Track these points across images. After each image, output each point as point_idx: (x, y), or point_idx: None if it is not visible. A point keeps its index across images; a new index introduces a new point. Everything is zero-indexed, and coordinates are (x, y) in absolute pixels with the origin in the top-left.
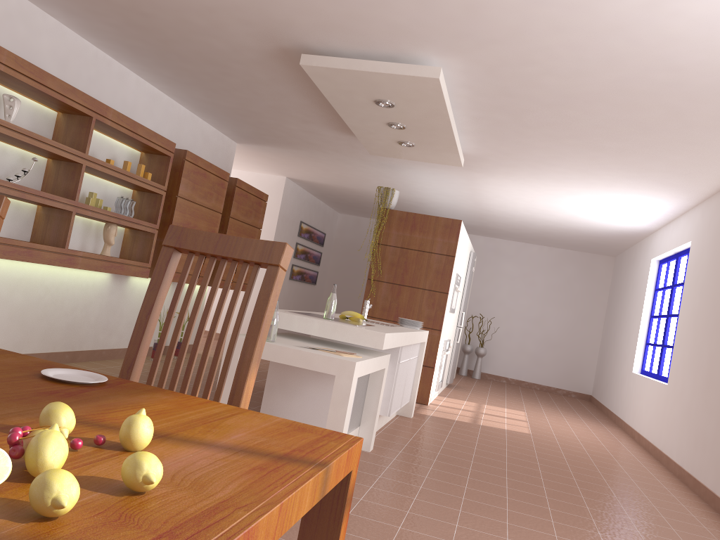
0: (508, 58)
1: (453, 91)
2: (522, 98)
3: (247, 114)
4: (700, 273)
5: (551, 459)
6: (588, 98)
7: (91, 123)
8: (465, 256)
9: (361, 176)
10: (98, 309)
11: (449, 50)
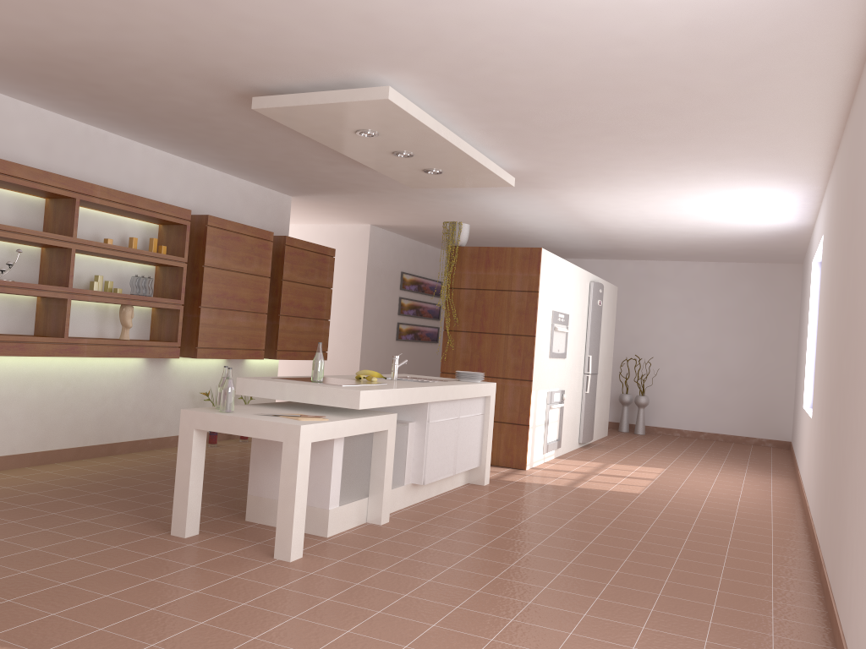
0: (453, 62)
1: (437, 107)
2: (509, 101)
3: (273, 165)
4: (824, 273)
5: (634, 520)
6: (575, 89)
7: (75, 205)
8: (576, 289)
9: (440, 212)
10: (135, 397)
11: (390, 66)
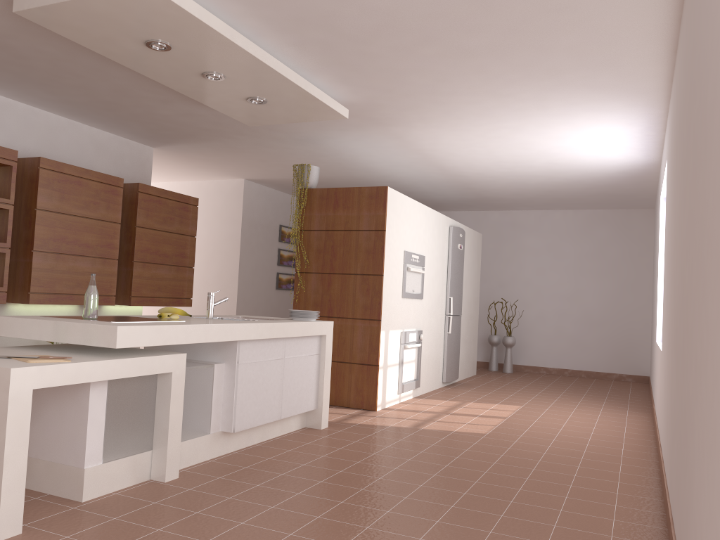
0: None
1: (228, 10)
2: None
3: (111, 107)
4: (668, 196)
5: (468, 466)
6: None
7: None
8: (433, 232)
9: (301, 161)
10: None
11: None
